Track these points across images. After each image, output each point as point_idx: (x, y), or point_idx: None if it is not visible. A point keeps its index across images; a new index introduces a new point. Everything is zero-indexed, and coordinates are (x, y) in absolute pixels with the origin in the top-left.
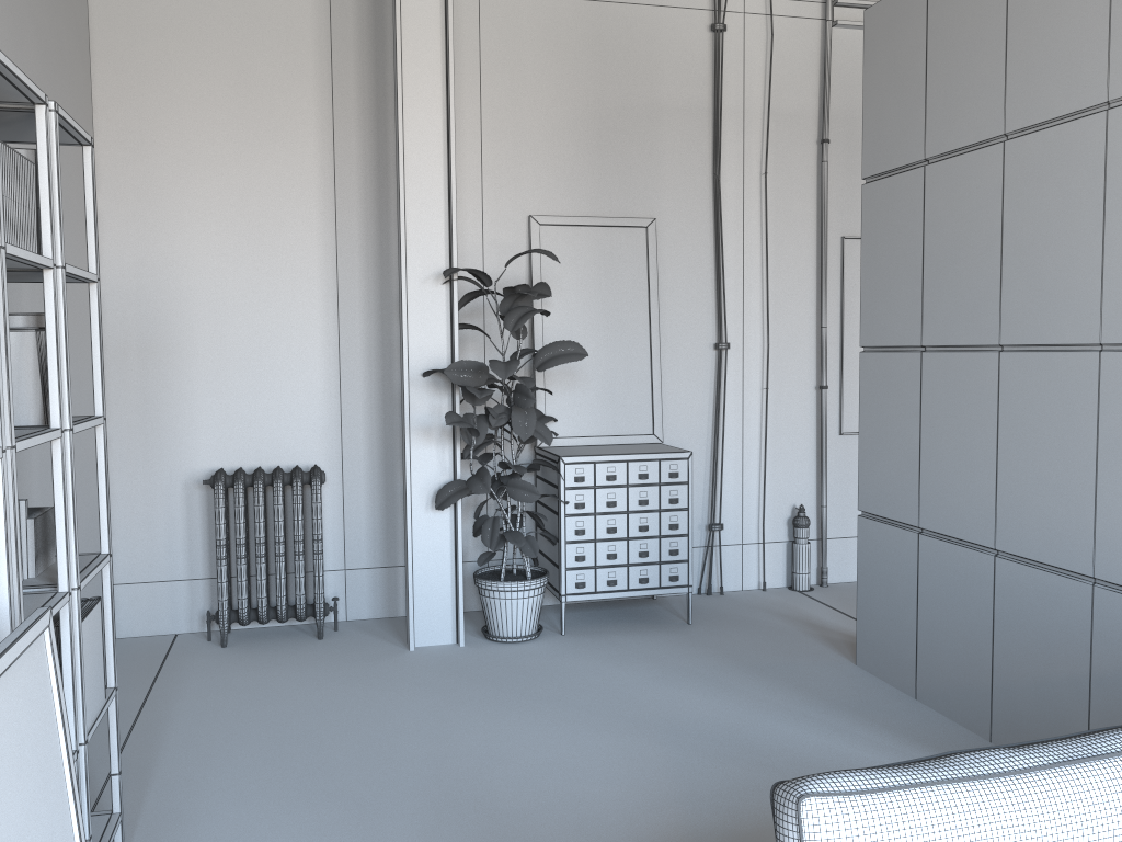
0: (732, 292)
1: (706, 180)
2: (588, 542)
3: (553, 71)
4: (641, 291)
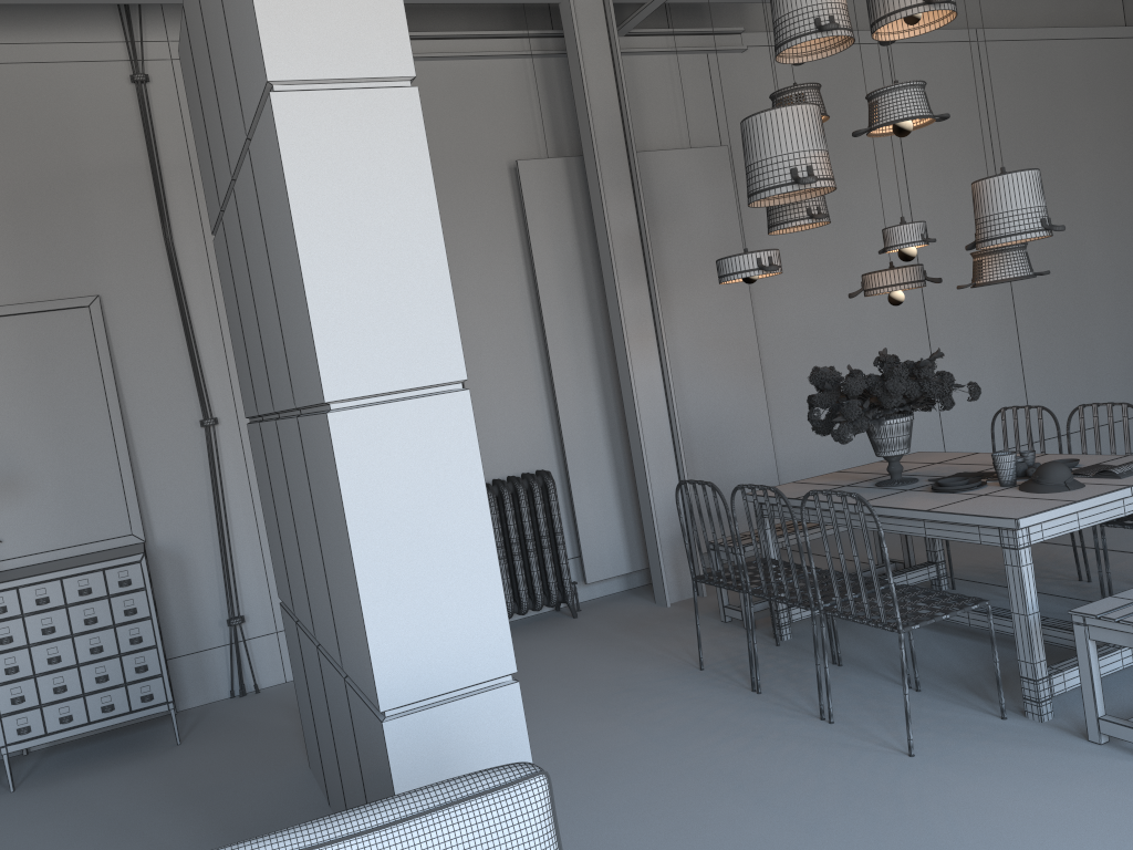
0: (213, 361)
1: (158, 245)
2: (26, 679)
3: None
4: (94, 377)
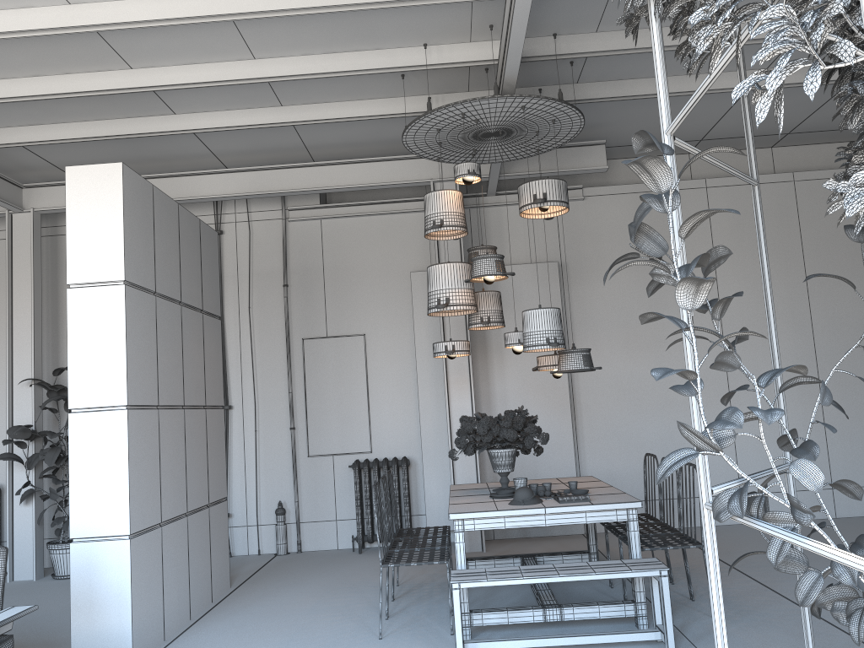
0: (235, 375)
1: None
2: None
3: None
4: None
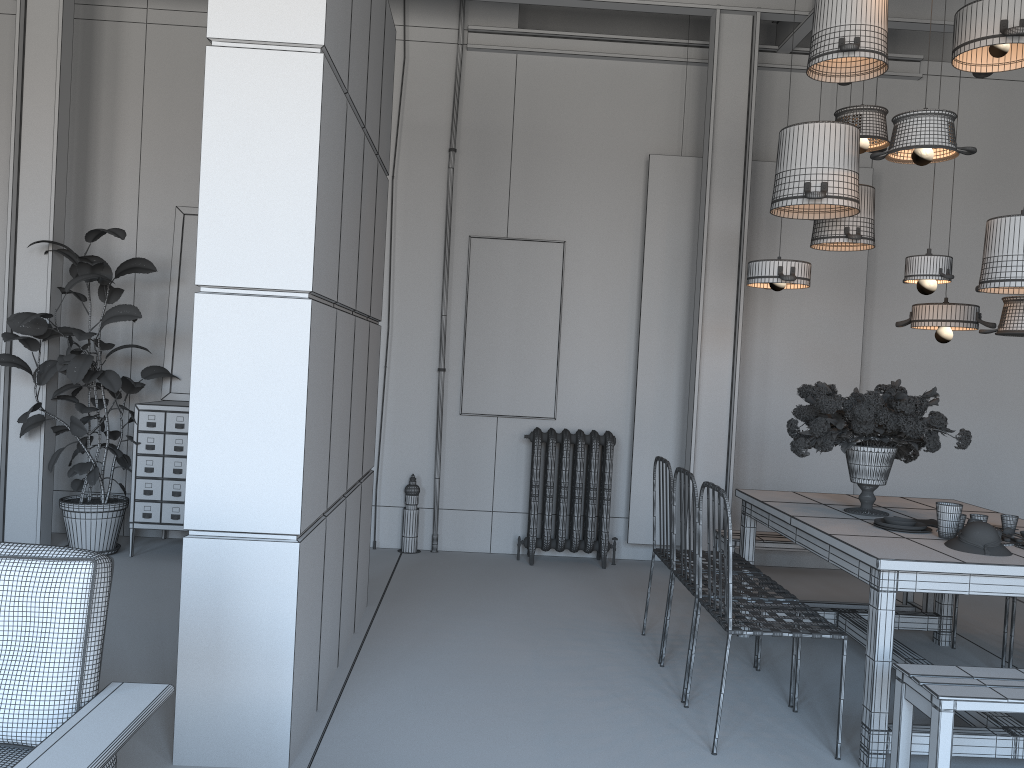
0: None
1: None
2: (156, 479)
3: None
4: None
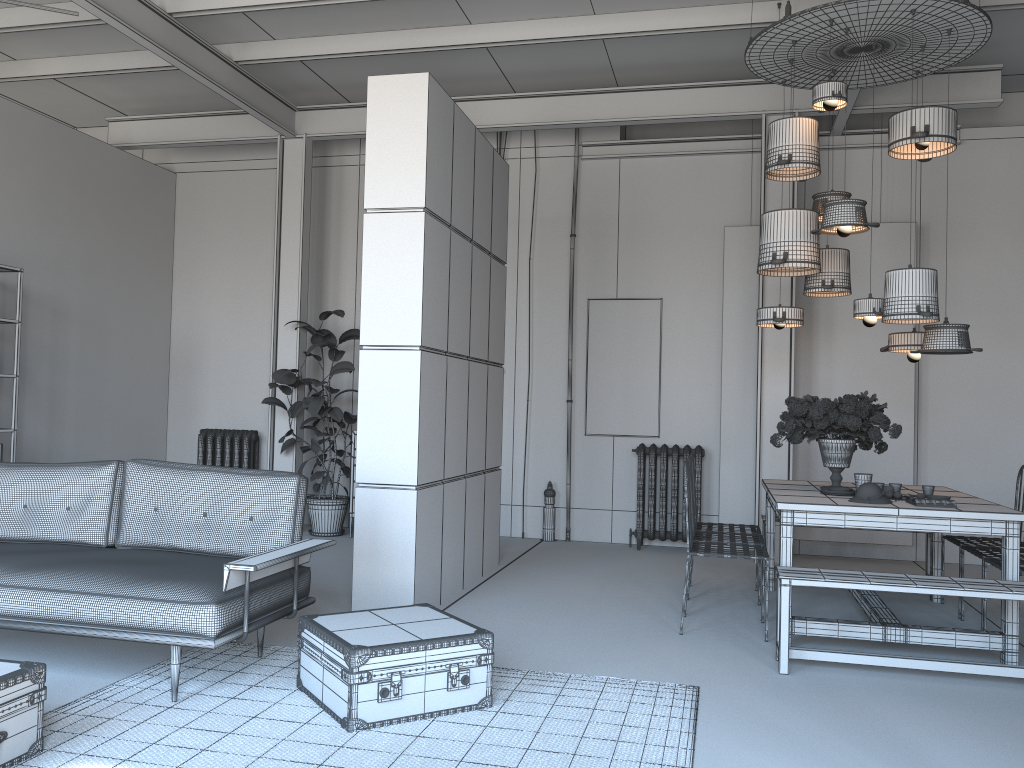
0: (508, 336)
1: None
2: None
3: None
4: None
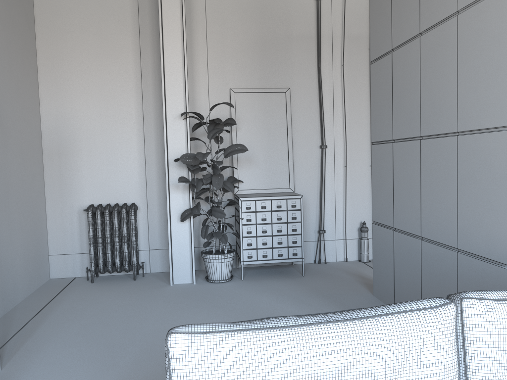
0: (328, 121)
1: (314, 69)
2: (253, 237)
3: (240, 22)
4: (283, 121)
